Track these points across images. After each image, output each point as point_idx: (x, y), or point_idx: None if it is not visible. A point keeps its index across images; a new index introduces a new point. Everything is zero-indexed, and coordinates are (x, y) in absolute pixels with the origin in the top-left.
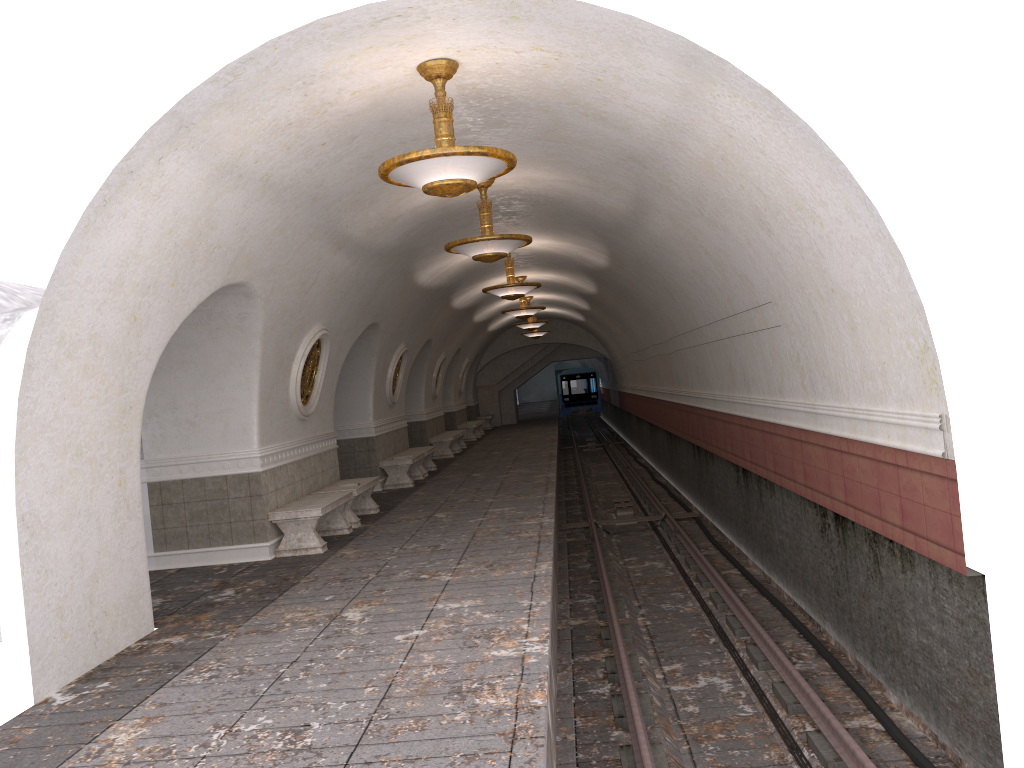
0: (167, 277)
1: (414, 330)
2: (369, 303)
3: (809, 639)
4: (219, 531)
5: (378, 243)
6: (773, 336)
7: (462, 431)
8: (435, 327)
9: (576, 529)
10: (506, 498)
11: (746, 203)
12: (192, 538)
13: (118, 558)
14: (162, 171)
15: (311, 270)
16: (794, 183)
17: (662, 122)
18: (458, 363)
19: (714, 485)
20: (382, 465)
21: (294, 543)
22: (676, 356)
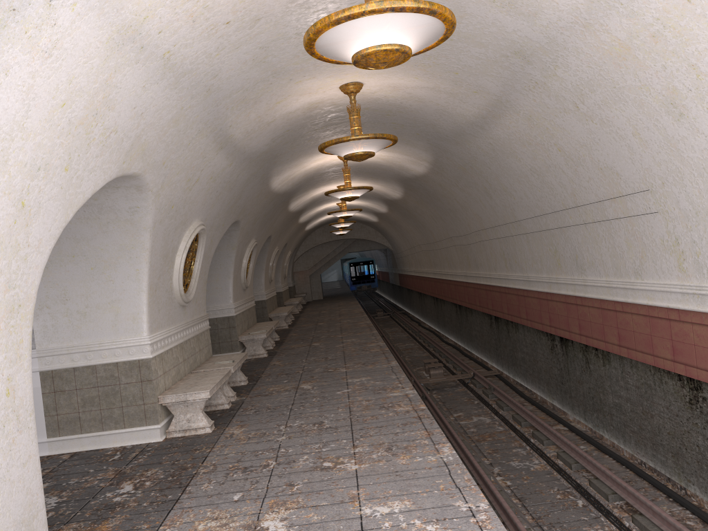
0: (60, 160)
1: (262, 228)
2: (235, 203)
3: (686, 505)
4: (111, 415)
5: (251, 147)
6: (635, 223)
7: (292, 307)
8: (275, 226)
9: None
10: (356, 367)
11: (659, 87)
12: (85, 423)
13: (6, 480)
14: (54, 19)
15: (196, 168)
16: None
17: None
18: (284, 254)
19: (517, 349)
20: (241, 339)
21: (184, 424)
22: (477, 246)
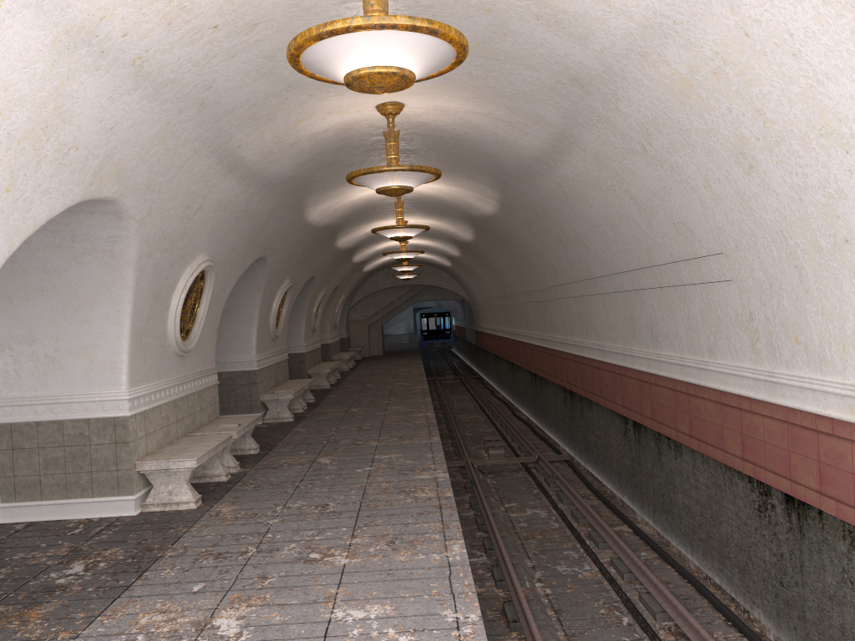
0: None
1: (299, 267)
2: (258, 236)
3: (744, 632)
4: (78, 481)
5: (272, 171)
6: (710, 291)
7: (338, 363)
8: (319, 265)
9: (451, 468)
10: (390, 441)
11: (726, 133)
12: (46, 488)
13: None
14: None
15: (196, 193)
16: (835, 97)
17: (642, 23)
18: (335, 299)
19: (590, 432)
20: (263, 398)
21: (164, 496)
22: (553, 304)
